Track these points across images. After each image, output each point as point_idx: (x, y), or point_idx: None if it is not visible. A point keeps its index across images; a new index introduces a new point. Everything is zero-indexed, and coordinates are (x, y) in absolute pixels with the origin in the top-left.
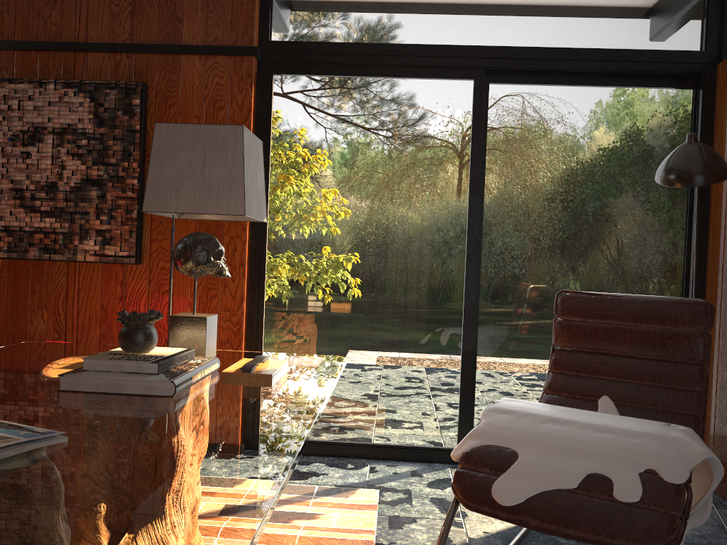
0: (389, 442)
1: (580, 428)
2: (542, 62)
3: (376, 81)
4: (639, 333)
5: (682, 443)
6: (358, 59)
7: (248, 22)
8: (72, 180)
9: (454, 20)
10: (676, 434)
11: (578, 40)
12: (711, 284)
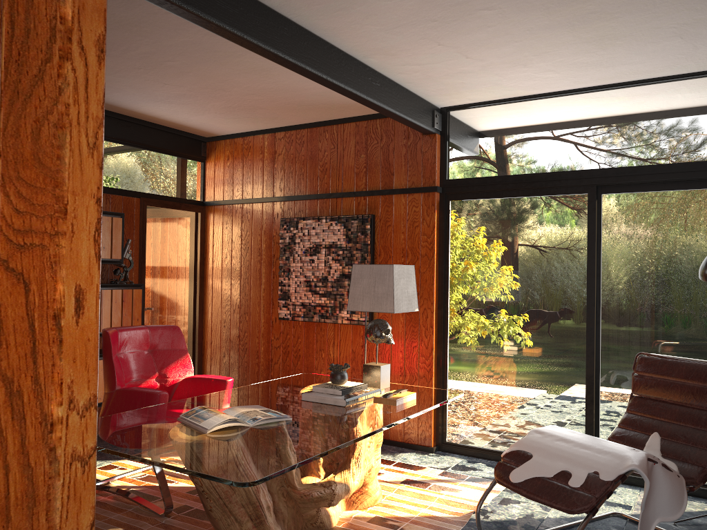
0: None
1: (574, 446)
2: (639, 176)
3: (517, 200)
4: (686, 388)
5: (624, 459)
6: (503, 187)
7: (432, 170)
8: (335, 275)
9: (571, 153)
10: (626, 454)
11: (670, 157)
12: None
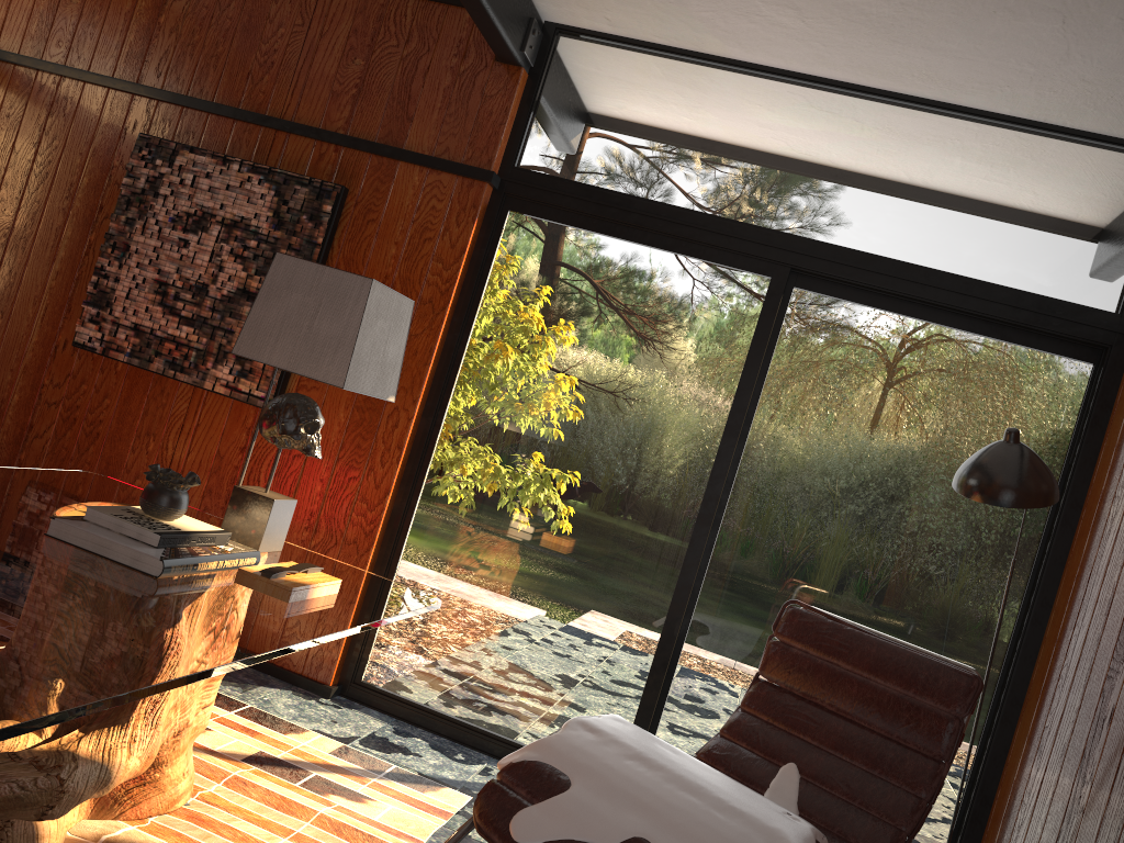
0: (526, 742)
1: (666, 780)
2: (872, 275)
3: (639, 249)
4: (870, 690)
5: (776, 839)
6: (621, 216)
7: (492, 138)
8: (227, 287)
9: (765, 192)
10: (779, 826)
11: (933, 257)
12: (1042, 658)
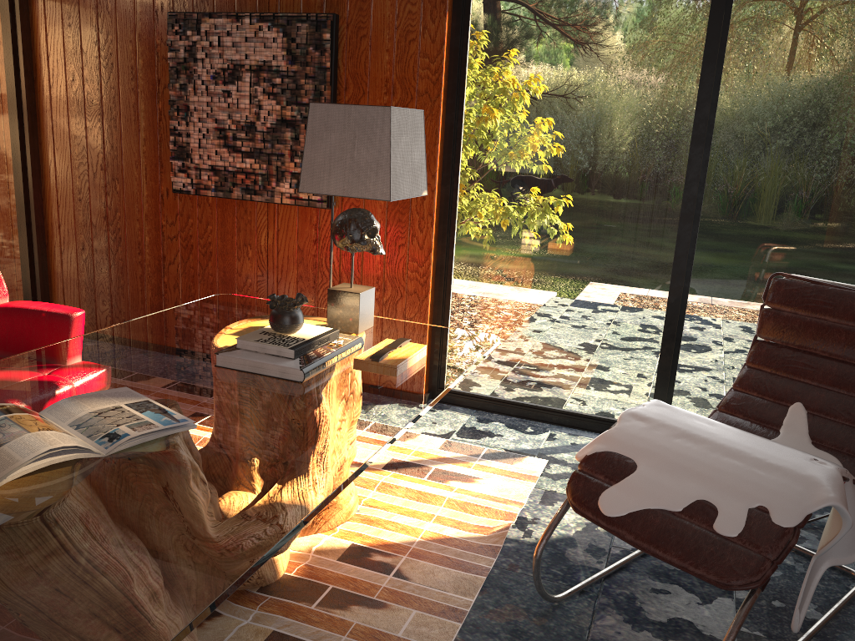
0: (575, 410)
1: (710, 450)
2: None
3: (589, 1)
4: None
5: (811, 485)
6: None
7: None
8: (268, 121)
9: None
10: (811, 473)
11: None
12: None
